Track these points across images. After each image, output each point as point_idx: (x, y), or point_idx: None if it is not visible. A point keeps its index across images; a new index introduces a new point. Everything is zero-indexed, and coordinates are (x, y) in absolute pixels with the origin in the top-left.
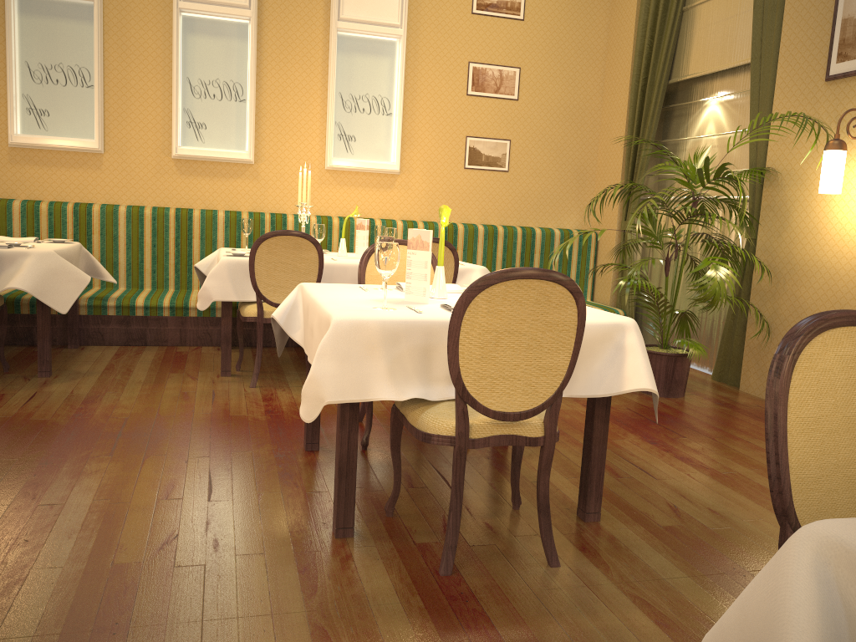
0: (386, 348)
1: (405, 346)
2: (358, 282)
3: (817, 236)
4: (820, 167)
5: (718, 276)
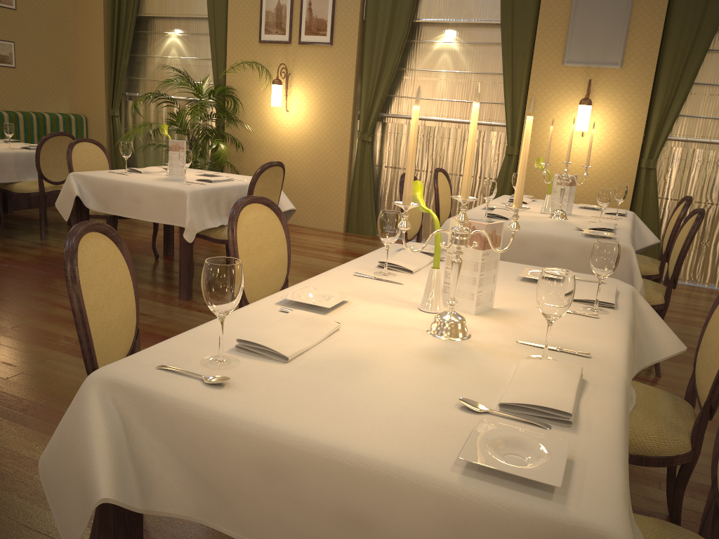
0: (206, 203)
1: (211, 201)
2: (68, 169)
3: (262, 126)
4: (260, 89)
5: (223, 150)
